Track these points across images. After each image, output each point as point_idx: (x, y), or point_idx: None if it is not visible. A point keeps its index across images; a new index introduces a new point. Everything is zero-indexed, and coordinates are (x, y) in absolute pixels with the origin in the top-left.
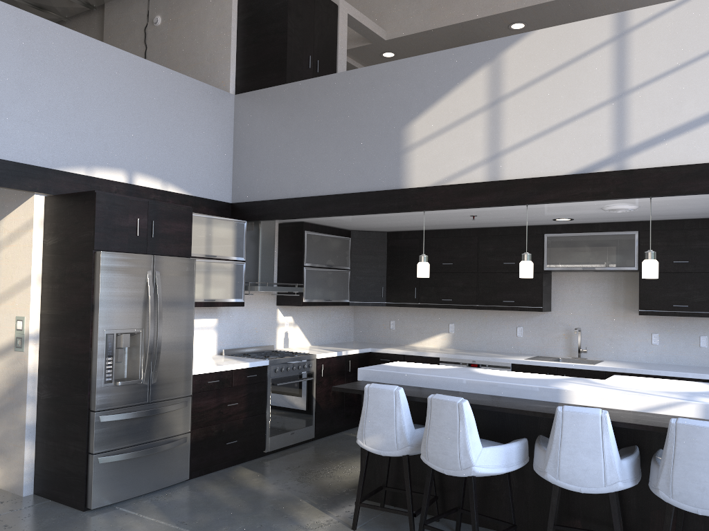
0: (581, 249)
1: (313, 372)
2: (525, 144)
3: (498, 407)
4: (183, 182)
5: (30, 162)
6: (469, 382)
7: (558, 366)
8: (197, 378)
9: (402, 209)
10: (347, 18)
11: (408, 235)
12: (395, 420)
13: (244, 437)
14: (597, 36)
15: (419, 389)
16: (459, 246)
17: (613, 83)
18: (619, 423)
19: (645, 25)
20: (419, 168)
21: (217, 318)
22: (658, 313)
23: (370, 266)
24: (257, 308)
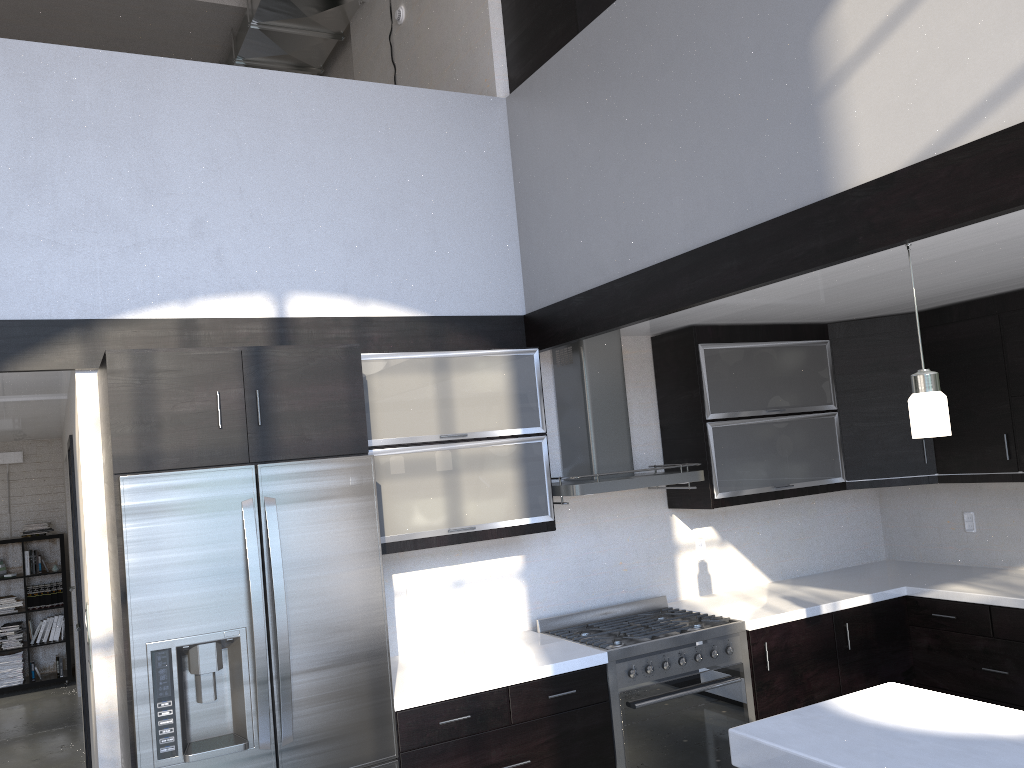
0: None
1: (743, 663)
2: None
3: None
4: (405, 294)
5: (57, 314)
6: None
7: None
8: (411, 717)
9: (838, 252)
10: None
11: (969, 311)
12: None
13: None
14: None
15: None
16: None
17: None
18: None
19: None
20: (870, 125)
21: (522, 554)
22: None
23: (886, 396)
24: (621, 521)
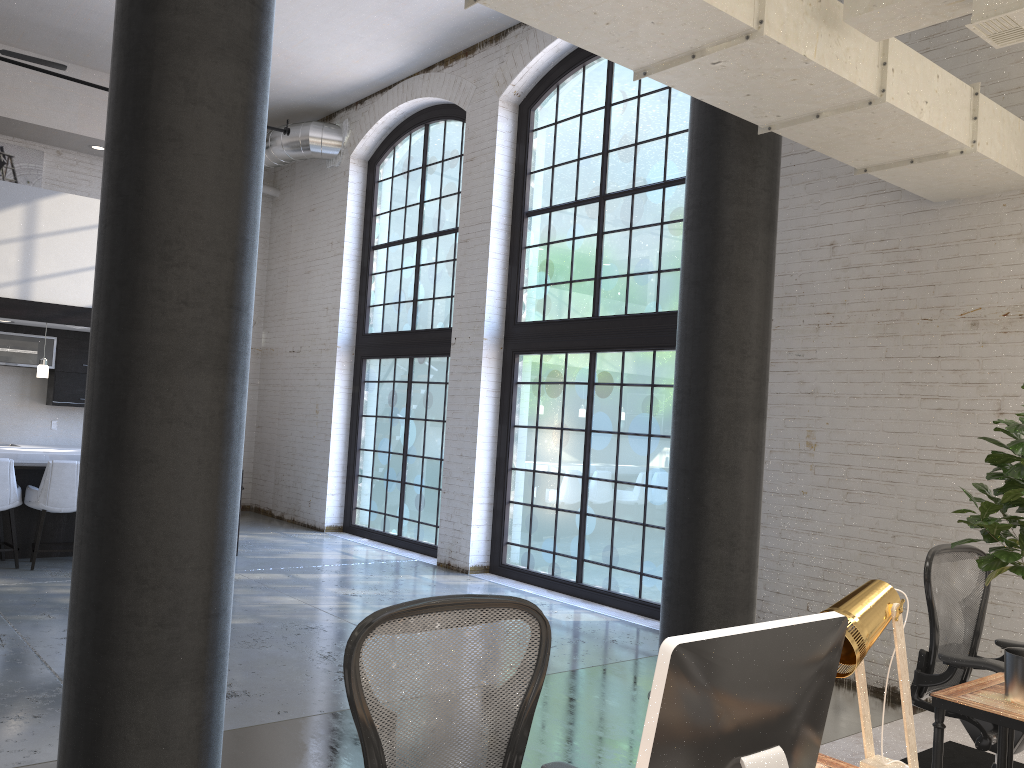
0: (6, 346)
1: None
2: (53, 277)
3: None
4: None
5: None
6: (33, 455)
7: None
8: None
9: None
10: None
11: None
12: (10, 483)
13: None
14: None
15: None
16: None
17: None
18: None
19: None
20: None
21: None
22: (69, 404)
23: None
24: None
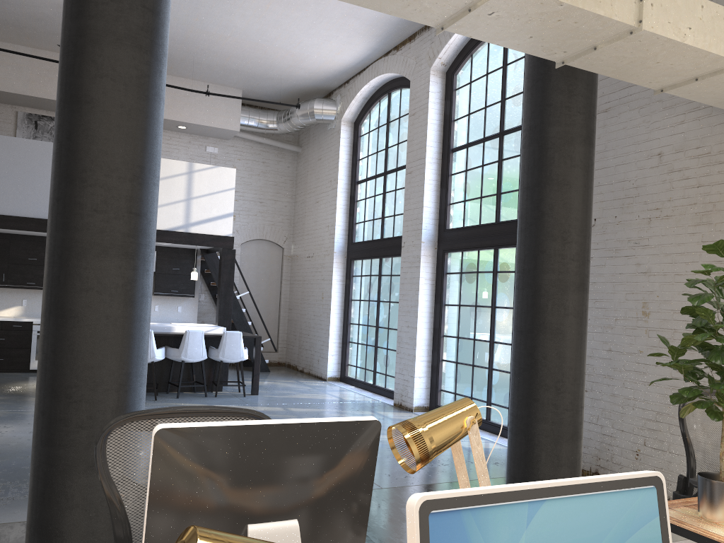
0: None
1: None
2: None
3: (156, 333)
4: None
5: None
6: None
7: None
8: None
9: None
10: None
11: None
12: None
13: None
14: (180, 169)
15: None
16: (42, 248)
17: (186, 193)
18: (204, 335)
19: (200, 171)
20: None
21: None
22: (164, 294)
23: None
24: None
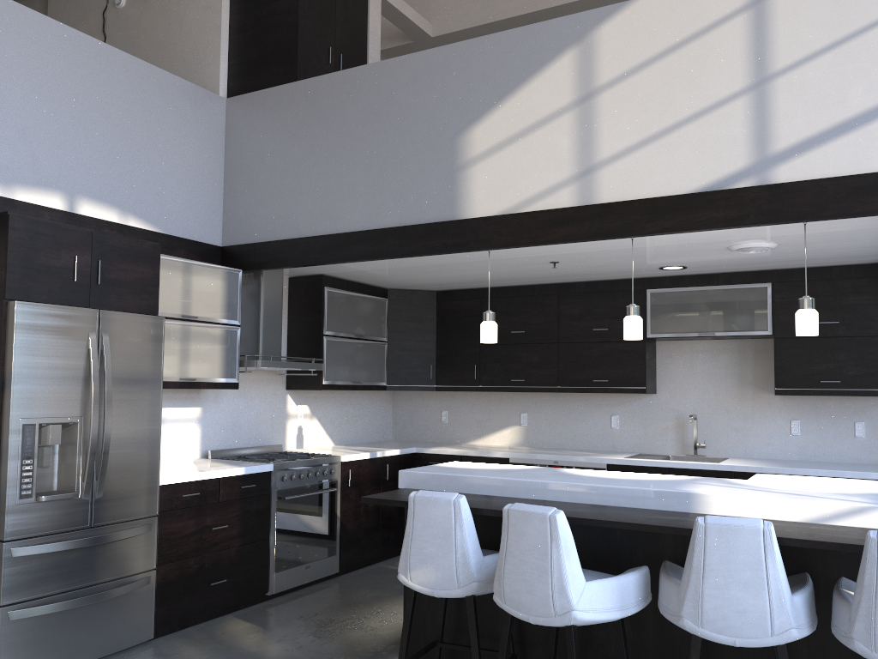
0: (697, 308)
1: (337, 480)
2: (628, 153)
3: (605, 521)
4: (151, 215)
5: None
6: (560, 487)
7: (670, 465)
8: (167, 490)
9: (459, 247)
10: (380, 2)
11: (465, 295)
12: (455, 544)
13: (238, 574)
14: (726, 2)
15: (488, 498)
16: (533, 308)
17: (750, 66)
18: (787, 540)
19: None
20: (482, 191)
21: (201, 406)
22: (801, 392)
23: (414, 337)
24: (259, 394)
